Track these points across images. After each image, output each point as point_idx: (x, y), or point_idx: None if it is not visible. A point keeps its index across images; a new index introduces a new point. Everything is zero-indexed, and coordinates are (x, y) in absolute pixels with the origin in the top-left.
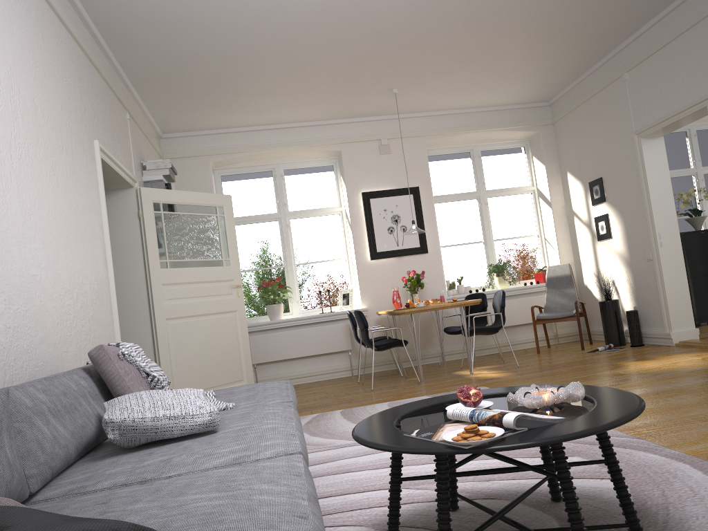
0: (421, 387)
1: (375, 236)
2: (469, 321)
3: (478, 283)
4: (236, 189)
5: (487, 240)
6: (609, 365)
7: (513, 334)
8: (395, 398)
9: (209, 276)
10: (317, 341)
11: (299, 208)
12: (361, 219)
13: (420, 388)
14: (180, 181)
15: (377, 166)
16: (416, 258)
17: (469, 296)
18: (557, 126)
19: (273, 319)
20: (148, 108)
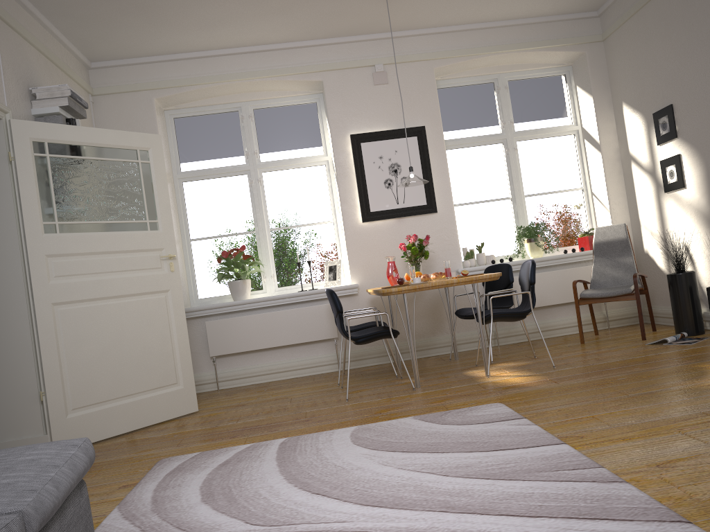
0: (413, 398)
1: (367, 191)
2: (488, 301)
3: (505, 250)
4: (193, 134)
5: (515, 196)
6: (689, 369)
7: (549, 316)
8: (369, 418)
9: (125, 244)
10: (293, 327)
11: (273, 158)
12: (349, 170)
13: (411, 400)
14: (116, 124)
15: (370, 101)
16: (422, 220)
17: (490, 269)
18: (609, 42)
19: (237, 299)
20: (51, 20)
